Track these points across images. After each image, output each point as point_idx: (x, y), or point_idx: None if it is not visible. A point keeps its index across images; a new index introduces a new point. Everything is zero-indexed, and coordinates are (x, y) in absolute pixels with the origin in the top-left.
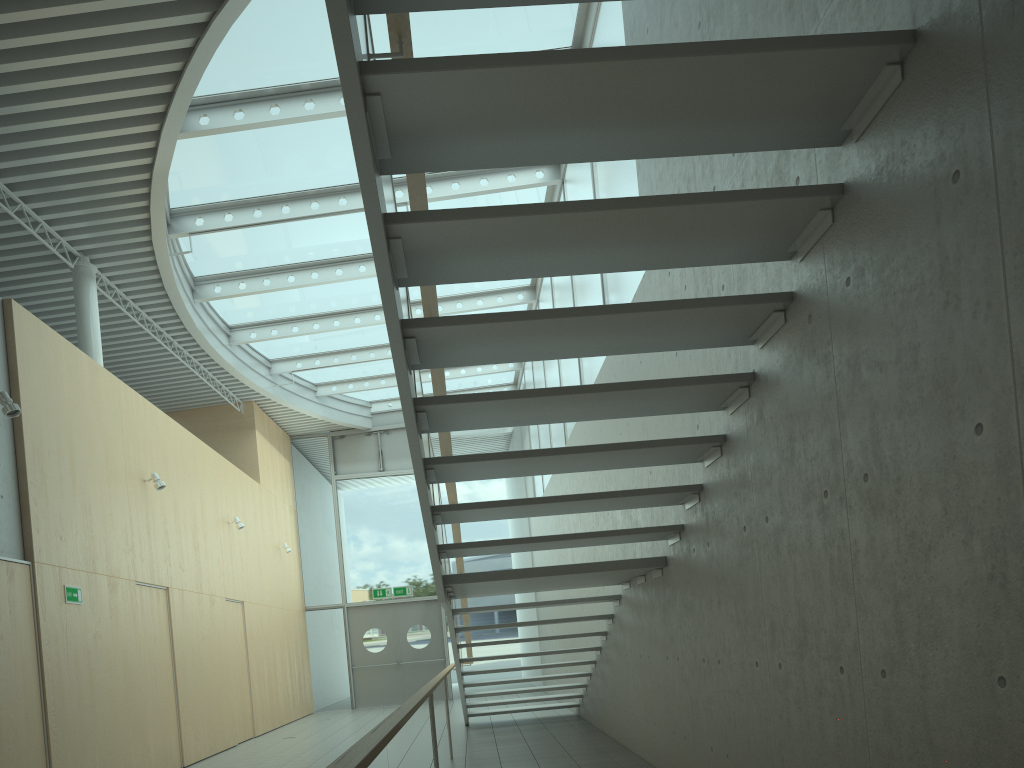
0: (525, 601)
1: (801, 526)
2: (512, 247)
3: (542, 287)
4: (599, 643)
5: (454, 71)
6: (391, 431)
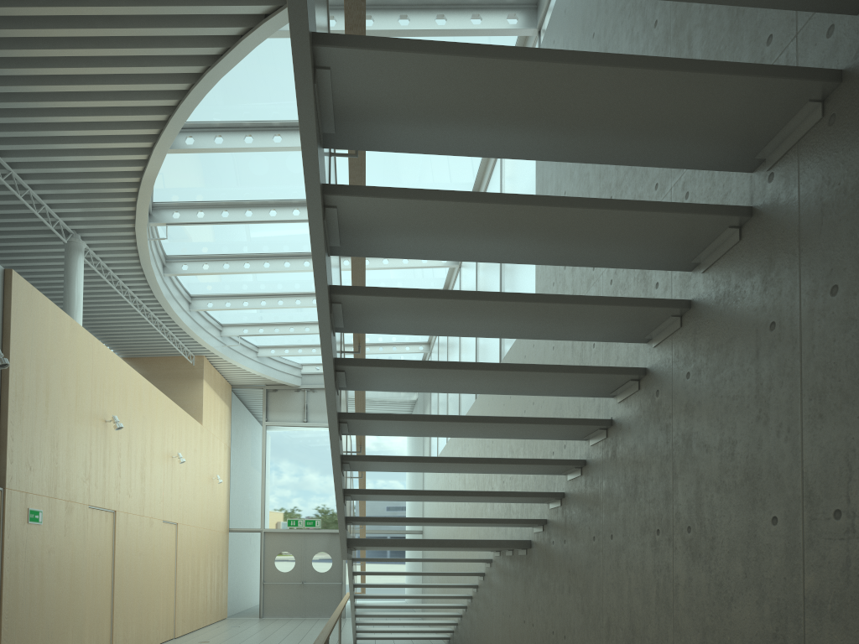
0: None
1: (637, 551)
2: (429, 316)
3: None
4: (471, 593)
5: (396, 199)
6: (316, 390)
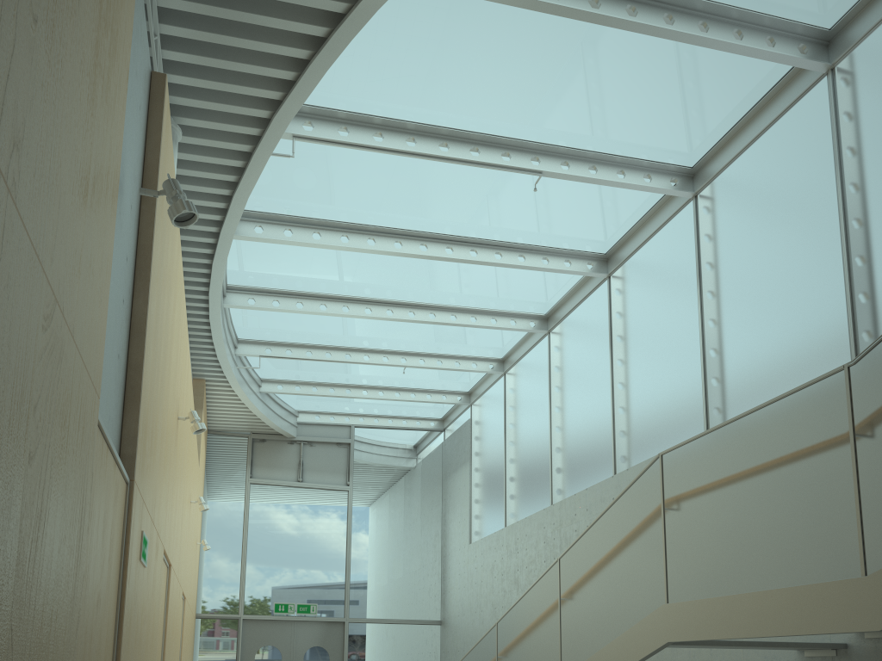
0: (430, 634)
1: None
2: None
3: (571, 316)
4: None
5: None
6: (315, 444)
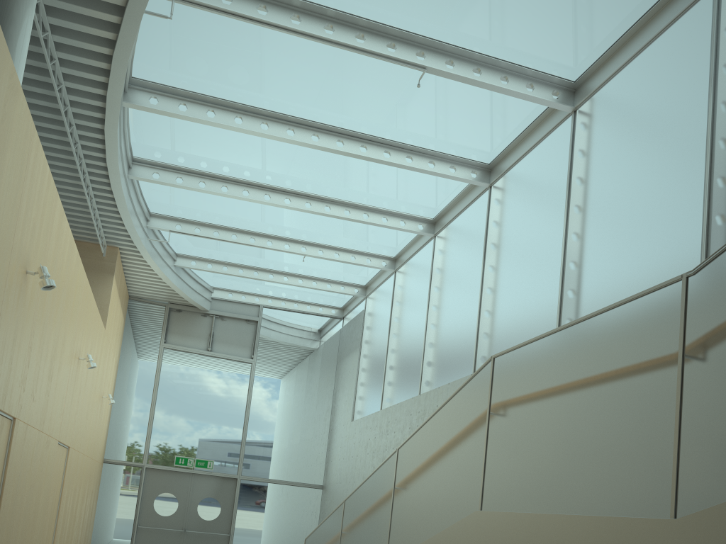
0: (312, 496)
1: None
2: None
3: (454, 222)
4: None
5: None
6: (226, 318)
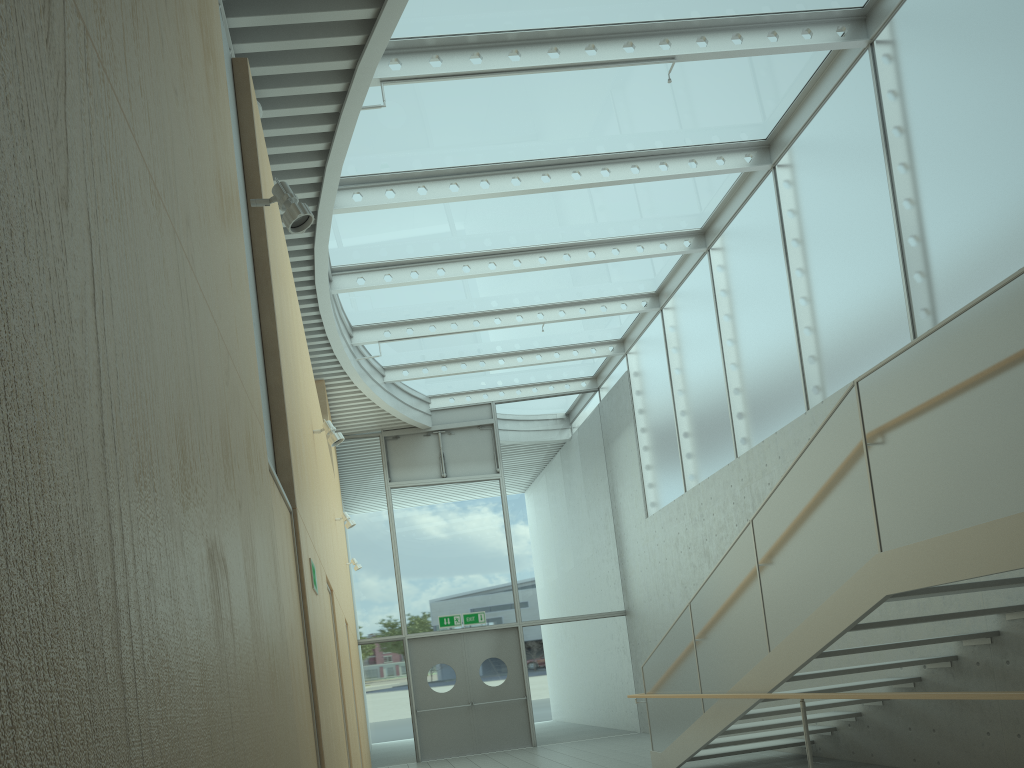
0: (615, 627)
1: None
2: None
3: (732, 225)
4: (946, 651)
5: None
6: (453, 431)
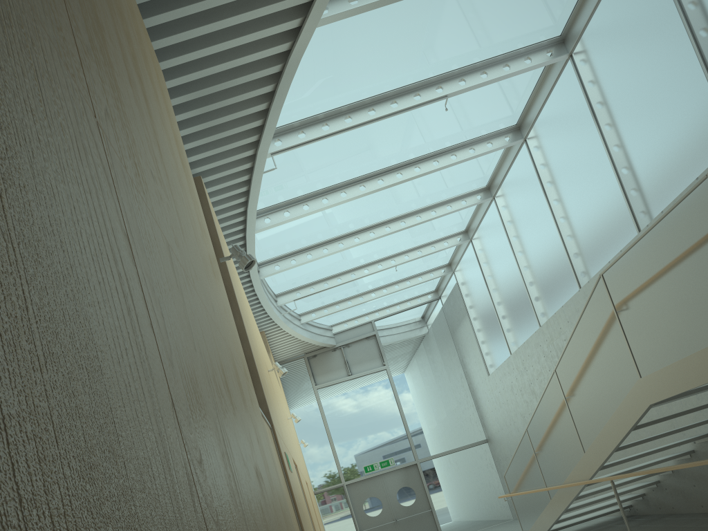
0: (482, 451)
1: None
2: None
3: (506, 180)
4: (707, 430)
5: None
6: (350, 344)
